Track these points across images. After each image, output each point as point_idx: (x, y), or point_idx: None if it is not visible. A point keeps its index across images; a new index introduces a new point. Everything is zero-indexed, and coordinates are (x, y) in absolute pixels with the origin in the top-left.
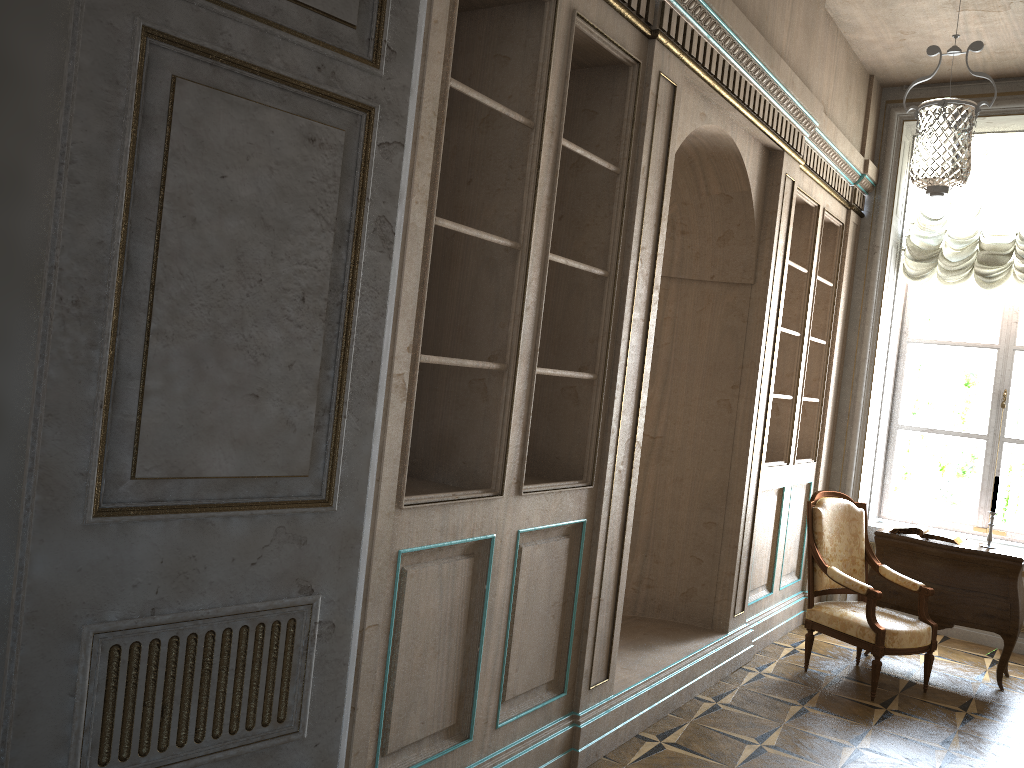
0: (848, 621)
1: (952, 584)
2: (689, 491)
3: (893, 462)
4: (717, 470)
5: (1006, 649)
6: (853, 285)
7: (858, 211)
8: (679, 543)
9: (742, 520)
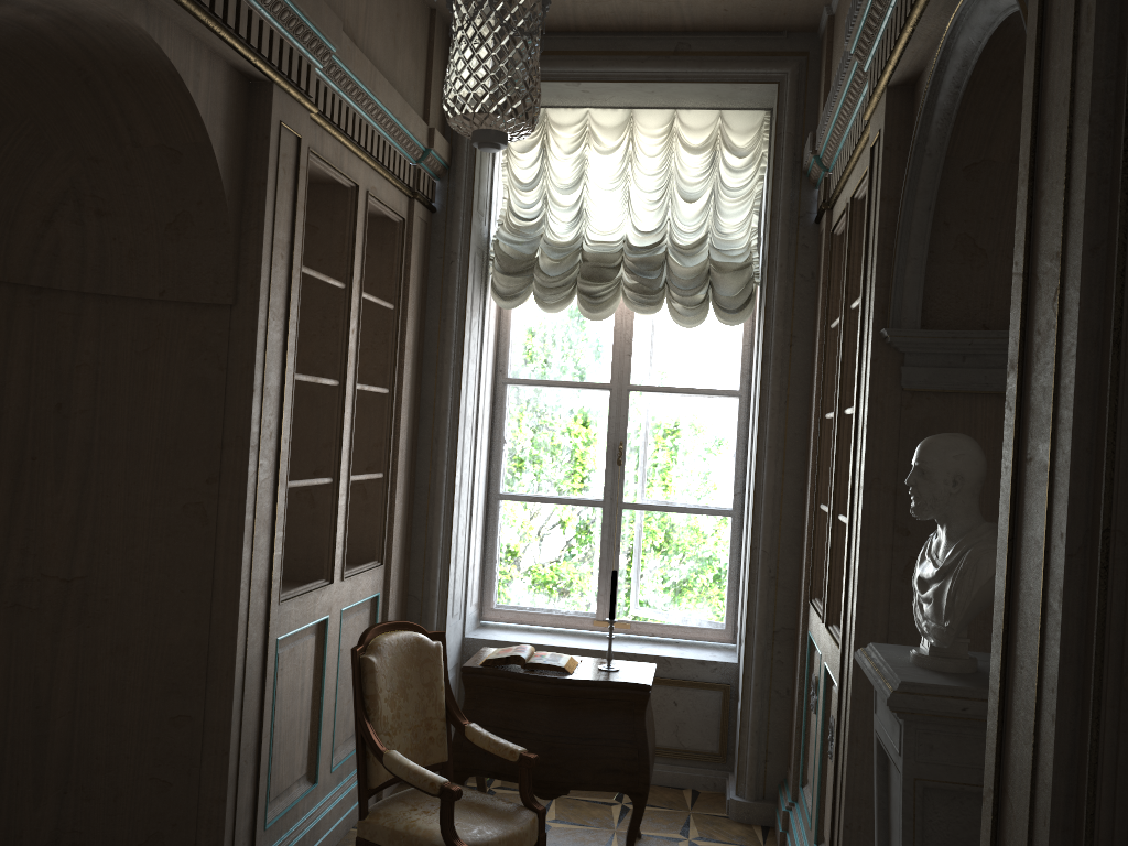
0: (417, 838)
1: (565, 732)
2: (142, 666)
3: (495, 544)
4: (189, 625)
5: (636, 813)
6: (427, 307)
7: (426, 202)
8: (129, 759)
9: (236, 706)
